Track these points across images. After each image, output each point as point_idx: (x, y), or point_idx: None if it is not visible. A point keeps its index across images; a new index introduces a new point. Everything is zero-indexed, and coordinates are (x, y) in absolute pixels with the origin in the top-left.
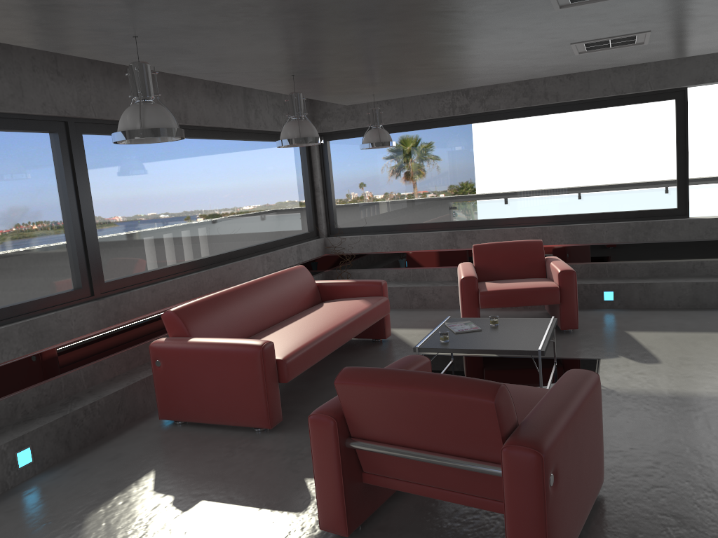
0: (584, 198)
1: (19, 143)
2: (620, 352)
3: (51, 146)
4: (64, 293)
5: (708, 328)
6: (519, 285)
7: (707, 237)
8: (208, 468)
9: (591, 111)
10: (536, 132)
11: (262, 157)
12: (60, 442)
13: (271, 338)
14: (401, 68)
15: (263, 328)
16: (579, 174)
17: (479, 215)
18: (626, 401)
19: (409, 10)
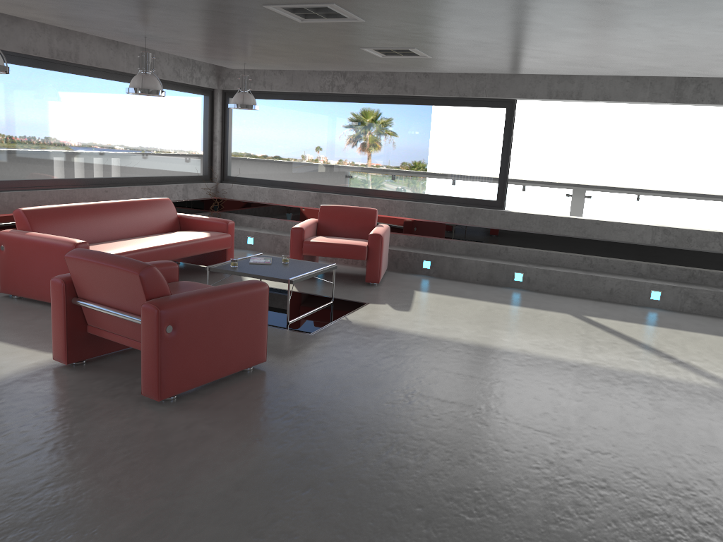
0: (428, 181)
1: None
2: (390, 302)
3: None
4: None
5: (476, 297)
6: (338, 241)
7: (513, 227)
8: (12, 324)
9: (442, 107)
10: (397, 118)
11: (159, 102)
12: None
13: (104, 245)
14: (237, 45)
15: (109, 239)
16: (426, 160)
17: (344, 182)
18: (350, 328)
19: (178, 6)
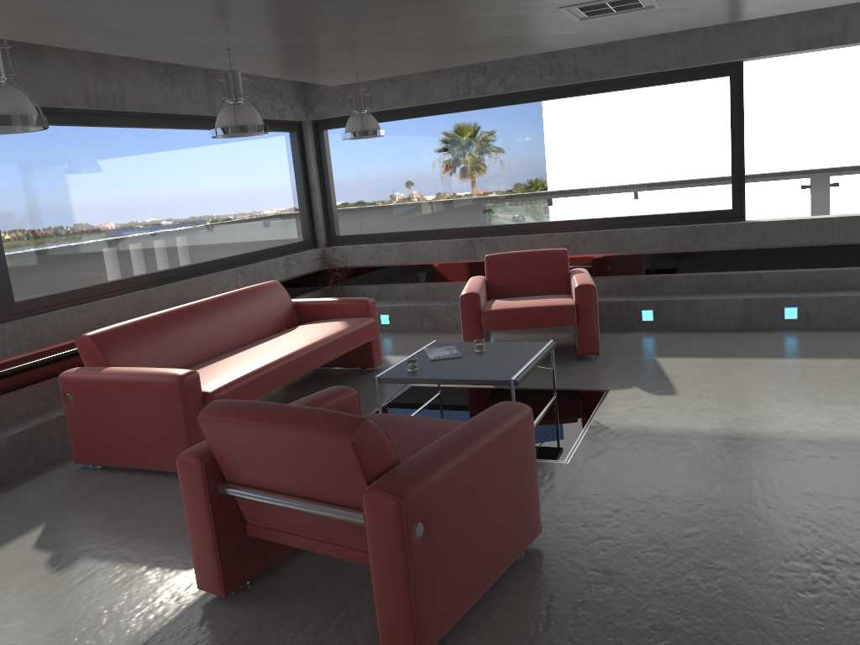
0: (624, 198)
1: None
2: (636, 382)
3: None
4: None
5: (750, 354)
6: (530, 303)
7: (765, 244)
8: (108, 520)
9: (631, 91)
10: (568, 118)
11: (236, 150)
12: None
13: (213, 367)
14: (363, 39)
15: (213, 355)
16: (618, 169)
17: (502, 219)
18: (616, 439)
19: None
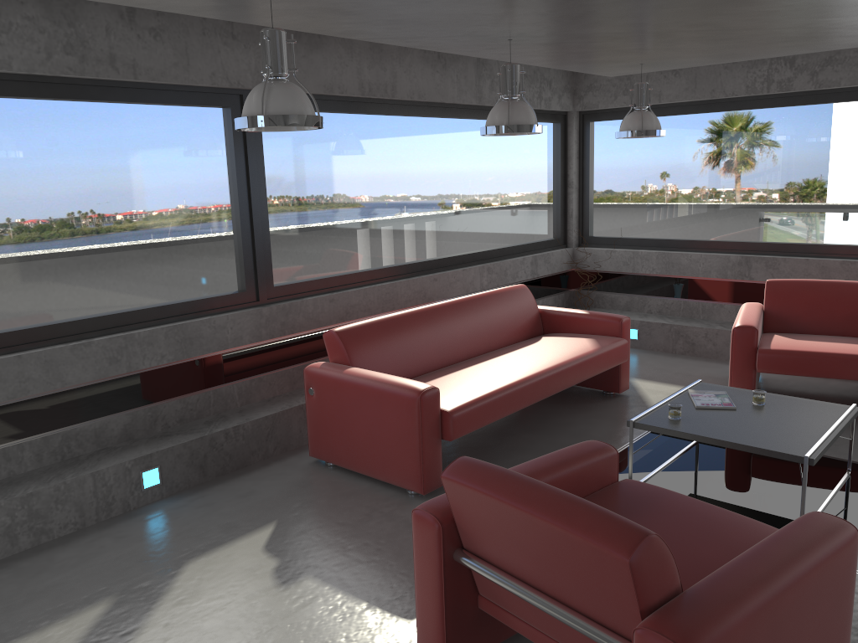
0: None
1: (184, 120)
2: None
3: (222, 124)
4: (223, 295)
5: None
6: (821, 346)
7: None
8: (334, 532)
9: None
10: None
11: (497, 141)
12: (194, 466)
13: (452, 378)
14: (663, 30)
15: (452, 361)
16: None
17: (789, 236)
18: None
19: None
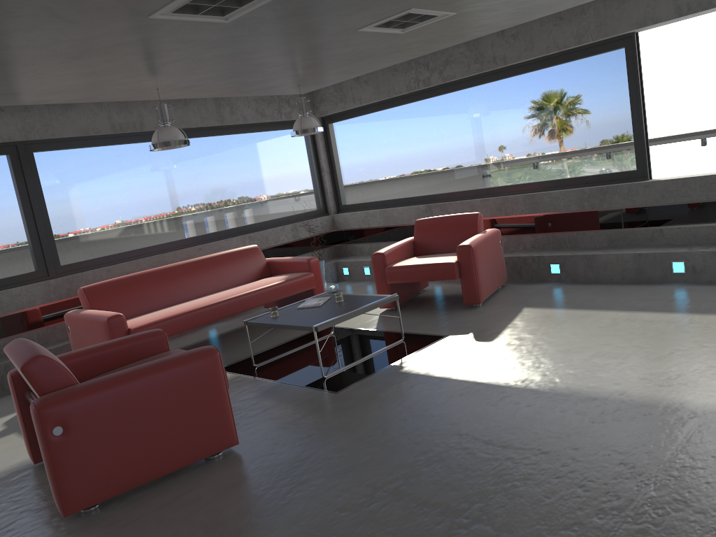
0: (546, 164)
1: None
2: (478, 330)
3: (6, 165)
4: (20, 274)
5: (606, 306)
6: (425, 260)
7: (664, 201)
8: None
9: (544, 69)
10: (496, 98)
11: (249, 147)
12: None
13: (164, 310)
14: (244, 70)
15: (183, 301)
16: (539, 139)
17: (454, 187)
18: (394, 377)
19: (90, 48)
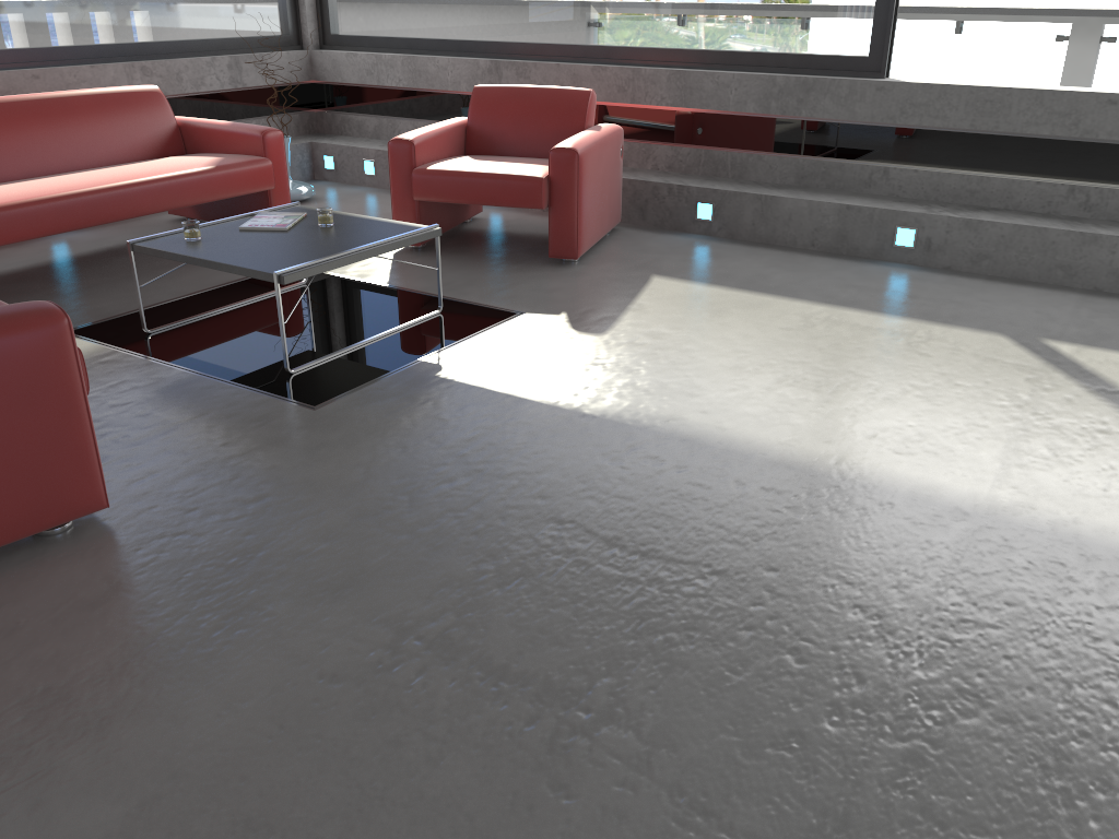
0: (717, 19)
1: None
2: (576, 308)
3: None
4: None
5: (791, 291)
6: (489, 166)
7: (903, 120)
8: None
9: None
10: None
11: None
12: None
13: None
14: None
15: None
16: None
17: (547, 34)
18: (427, 387)
19: None
